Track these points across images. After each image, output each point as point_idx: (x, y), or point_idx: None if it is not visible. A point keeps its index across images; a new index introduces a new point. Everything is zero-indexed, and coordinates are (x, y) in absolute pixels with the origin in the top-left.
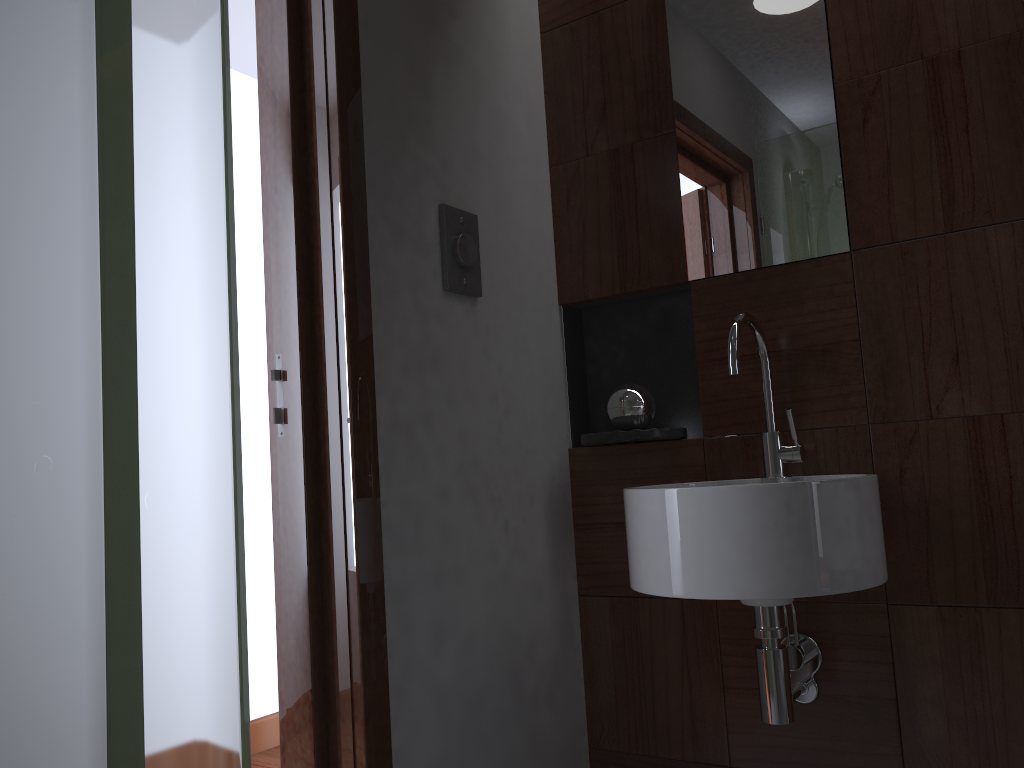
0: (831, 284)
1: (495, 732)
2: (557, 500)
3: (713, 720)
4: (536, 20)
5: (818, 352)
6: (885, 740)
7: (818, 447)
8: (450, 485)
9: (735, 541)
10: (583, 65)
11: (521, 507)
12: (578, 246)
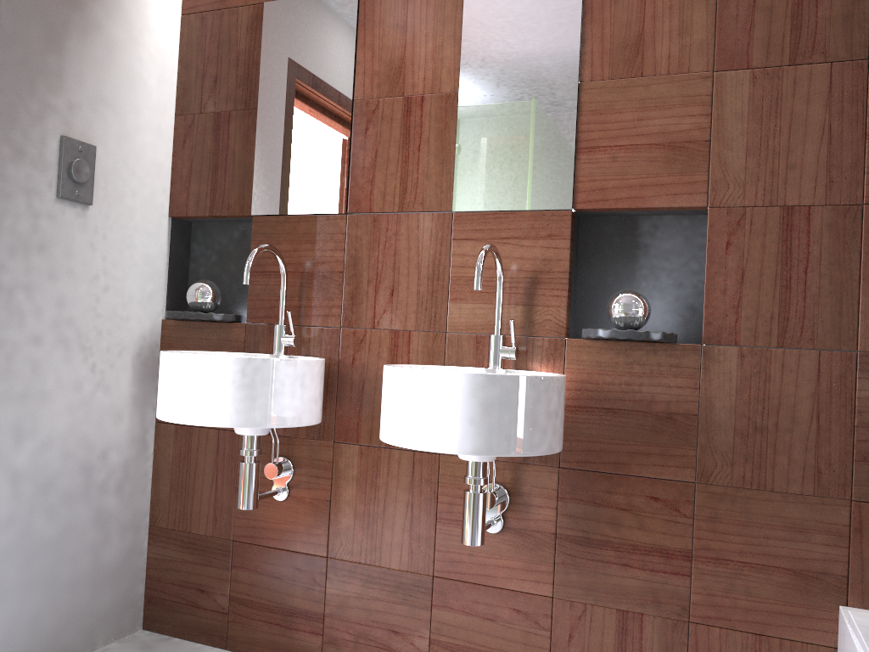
0: (333, 233)
1: (62, 505)
2: (146, 354)
3: (227, 510)
4: (179, 4)
5: (320, 276)
6: (320, 525)
7: (311, 338)
8: (44, 335)
9: (207, 390)
10: (206, 46)
11: (110, 356)
12: (186, 177)
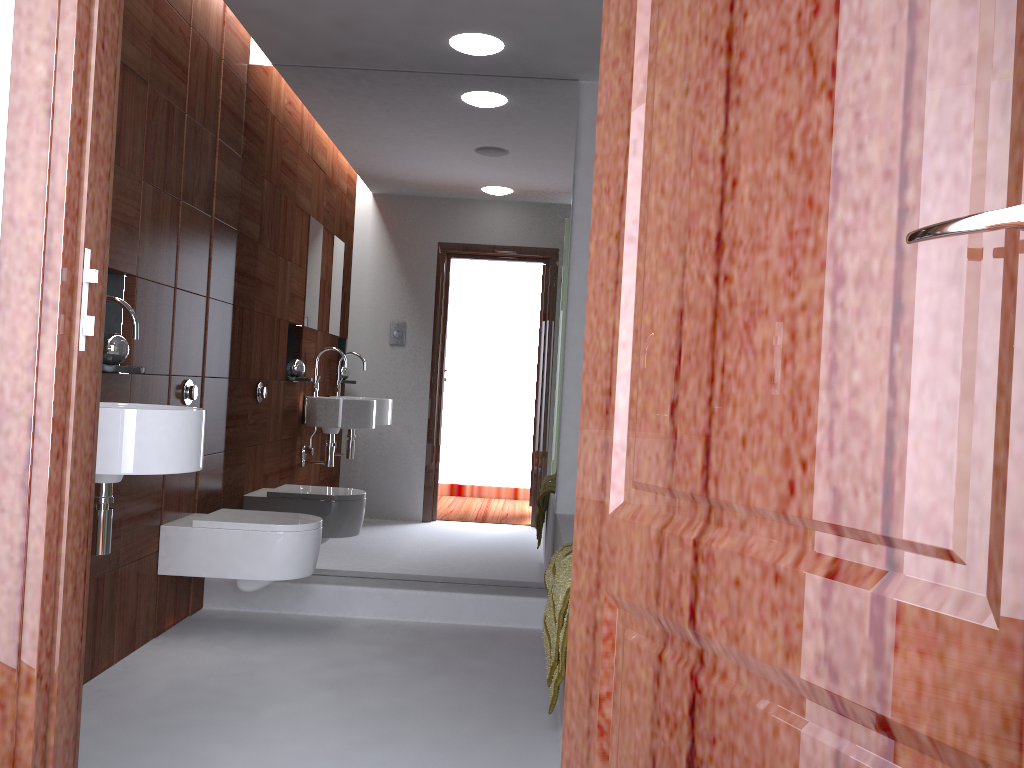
0: None
1: None
2: None
3: None
4: None
5: None
6: None
7: None
8: None
9: None
10: None
11: None
12: None
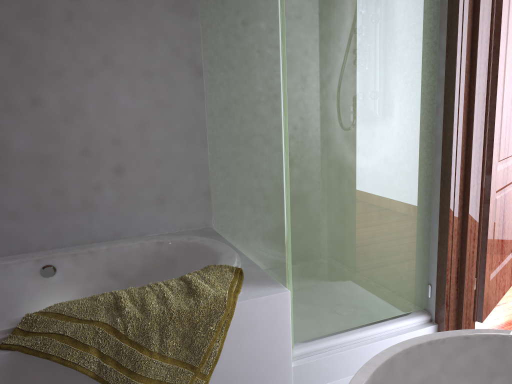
0: None
1: None
2: None
3: None
4: None
5: None
6: None
7: None
8: None
9: None
10: None
11: None
12: None
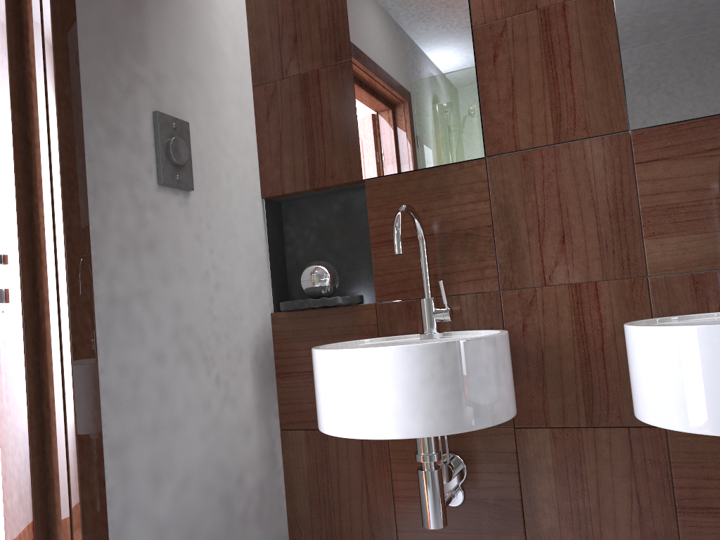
0: (471, 182)
1: None
2: (262, 355)
3: (386, 523)
4: None
5: (462, 235)
6: (513, 531)
7: (462, 309)
8: (166, 350)
9: (401, 391)
10: (278, 5)
11: (231, 363)
12: (276, 151)
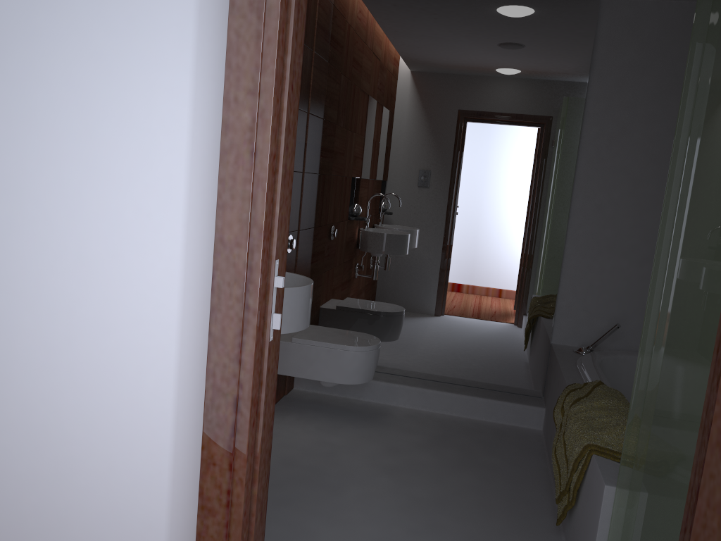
0: None
1: None
2: None
3: None
4: None
5: None
6: None
7: None
8: None
9: None
10: None
11: None
12: None
